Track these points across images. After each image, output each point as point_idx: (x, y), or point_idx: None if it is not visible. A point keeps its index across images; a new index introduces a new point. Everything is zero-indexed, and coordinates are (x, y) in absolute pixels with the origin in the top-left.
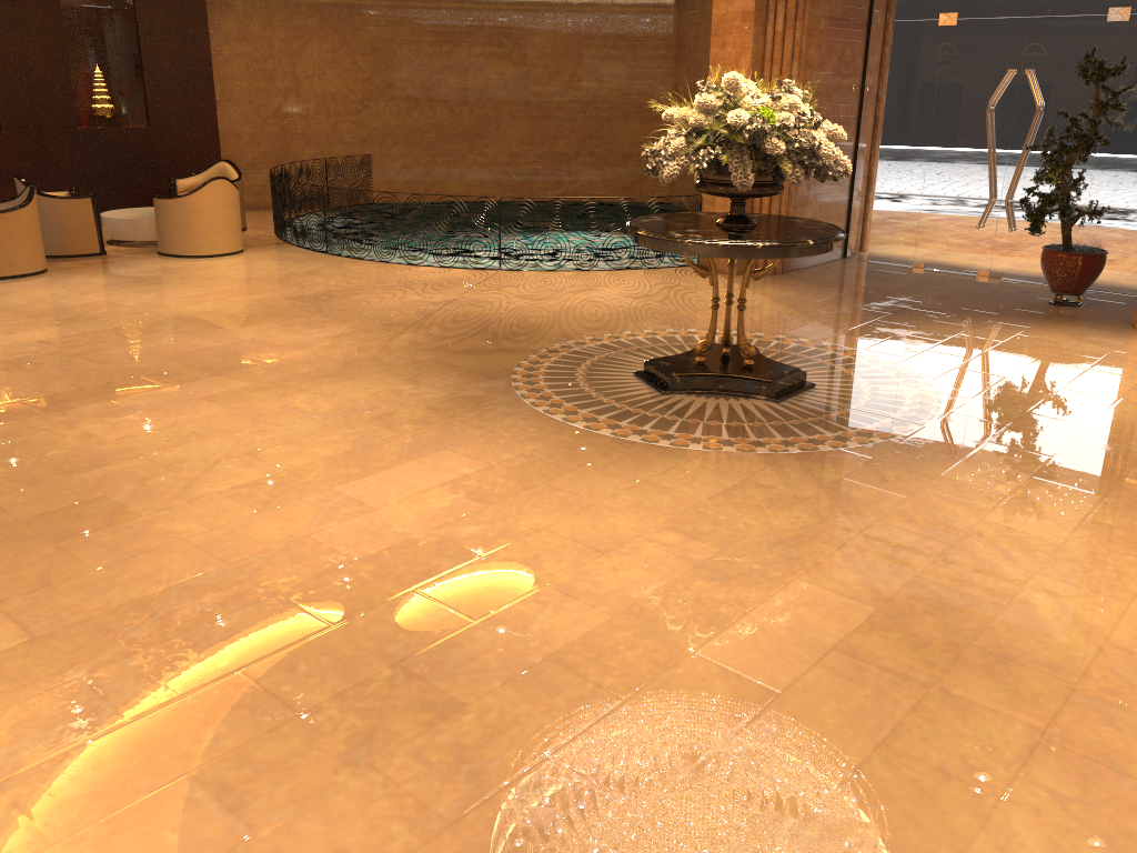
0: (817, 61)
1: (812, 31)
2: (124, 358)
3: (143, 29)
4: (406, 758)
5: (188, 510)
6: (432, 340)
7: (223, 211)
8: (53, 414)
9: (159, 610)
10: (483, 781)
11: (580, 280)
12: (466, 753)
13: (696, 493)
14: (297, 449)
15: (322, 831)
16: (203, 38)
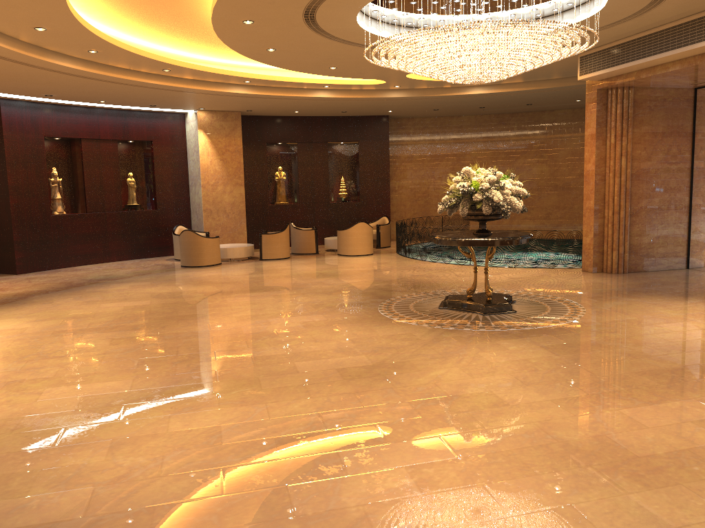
0: (644, 156)
1: (637, 141)
2: (268, 283)
3: (361, 160)
4: (185, 364)
5: (220, 318)
6: (384, 286)
7: (362, 236)
8: (223, 295)
9: (179, 335)
10: (194, 370)
11: (500, 270)
12: (199, 366)
13: (381, 333)
14: (275, 309)
15: (149, 370)
16: (386, 162)
